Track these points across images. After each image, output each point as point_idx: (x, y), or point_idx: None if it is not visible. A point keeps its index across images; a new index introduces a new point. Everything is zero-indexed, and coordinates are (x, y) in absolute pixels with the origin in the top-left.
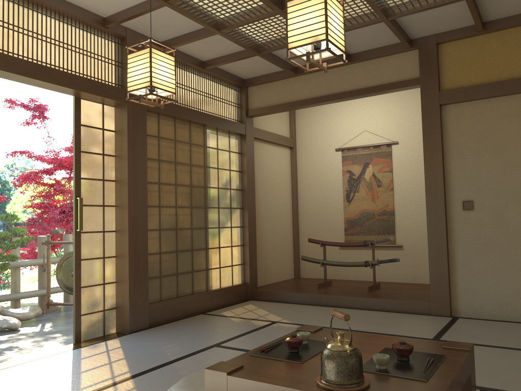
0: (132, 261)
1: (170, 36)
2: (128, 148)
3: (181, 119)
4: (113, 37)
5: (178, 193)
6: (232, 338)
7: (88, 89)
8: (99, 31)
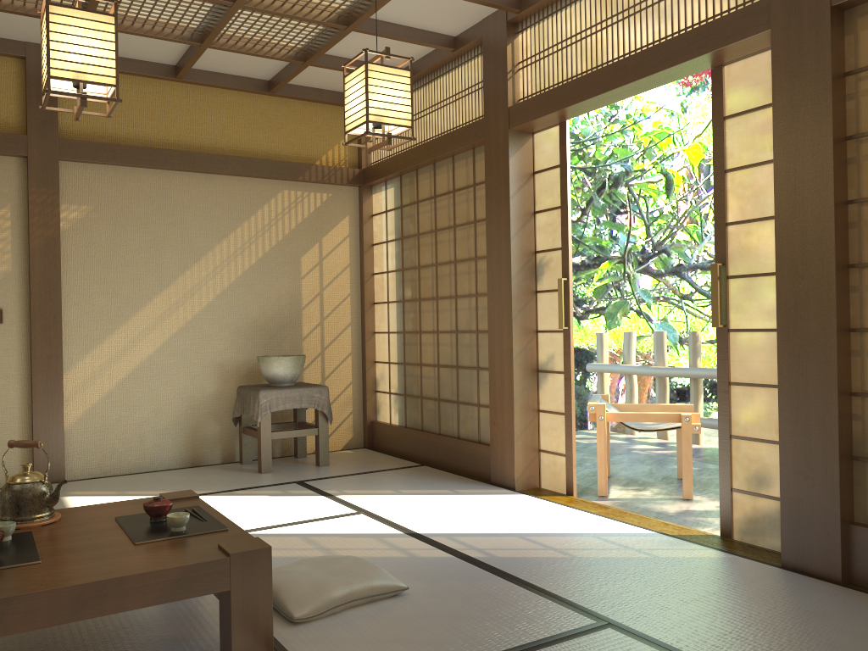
0: (786, 404)
1: None
2: (774, 135)
3: None
4: None
5: None
6: (674, 650)
7: (684, 54)
8: None
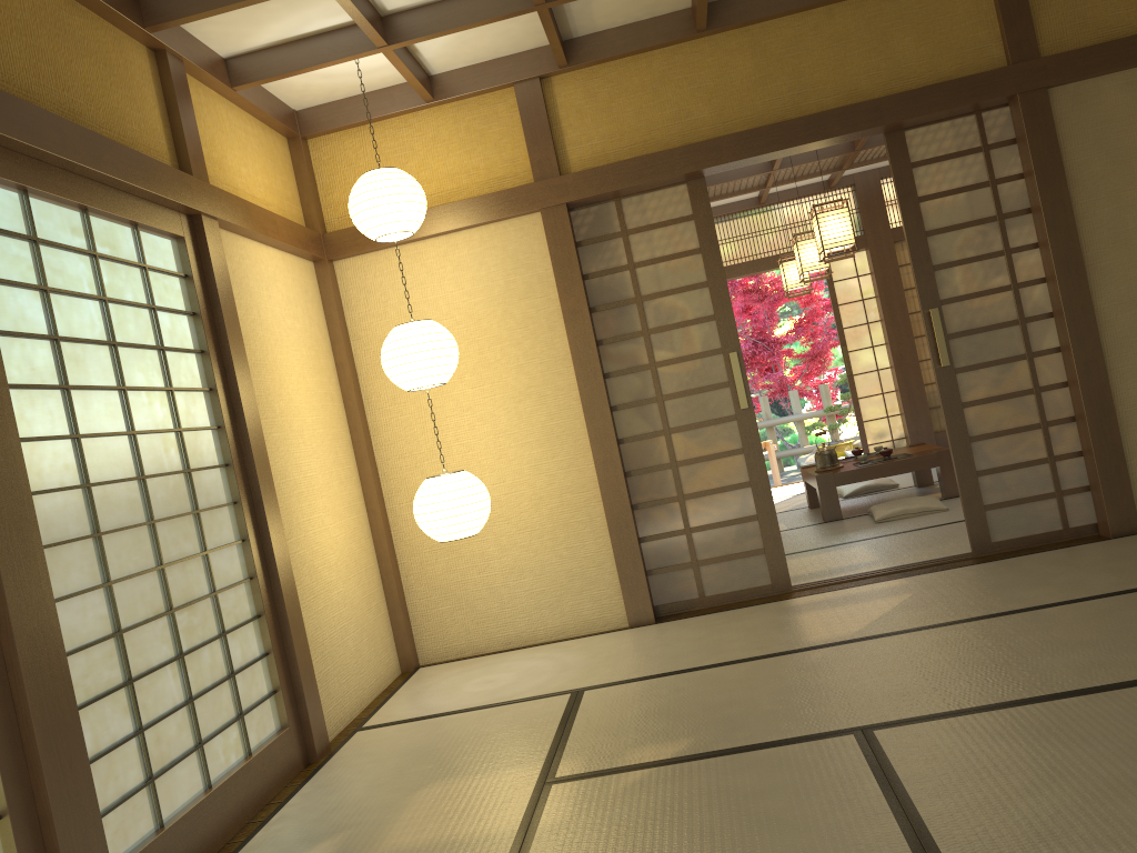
0: (903, 394)
1: None
2: (878, 289)
3: None
4: (844, 188)
5: None
6: None
7: None
8: (829, 191)
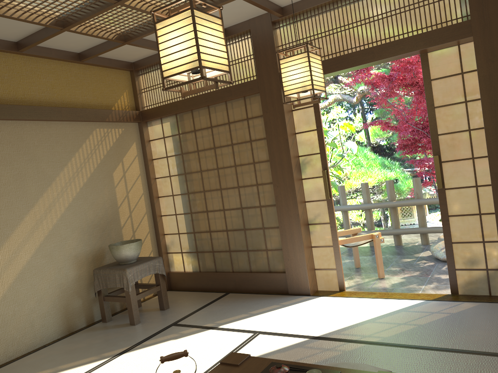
0: None
1: None
2: (480, 90)
3: None
4: None
5: None
6: None
7: (415, 46)
8: None
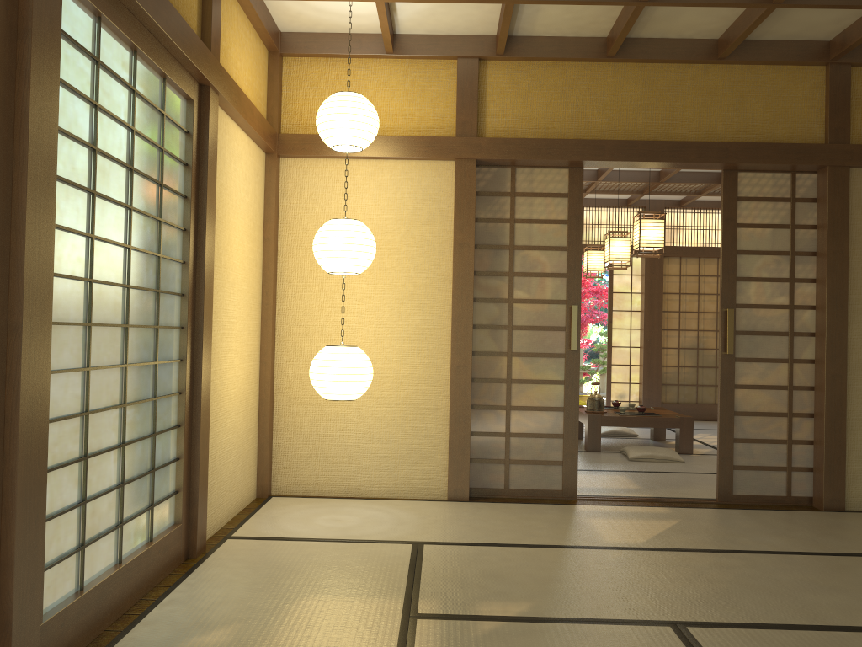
0: (645, 369)
1: (681, 197)
2: (645, 288)
3: (706, 257)
4: (637, 208)
5: (700, 319)
6: None
7: None
8: (625, 207)
